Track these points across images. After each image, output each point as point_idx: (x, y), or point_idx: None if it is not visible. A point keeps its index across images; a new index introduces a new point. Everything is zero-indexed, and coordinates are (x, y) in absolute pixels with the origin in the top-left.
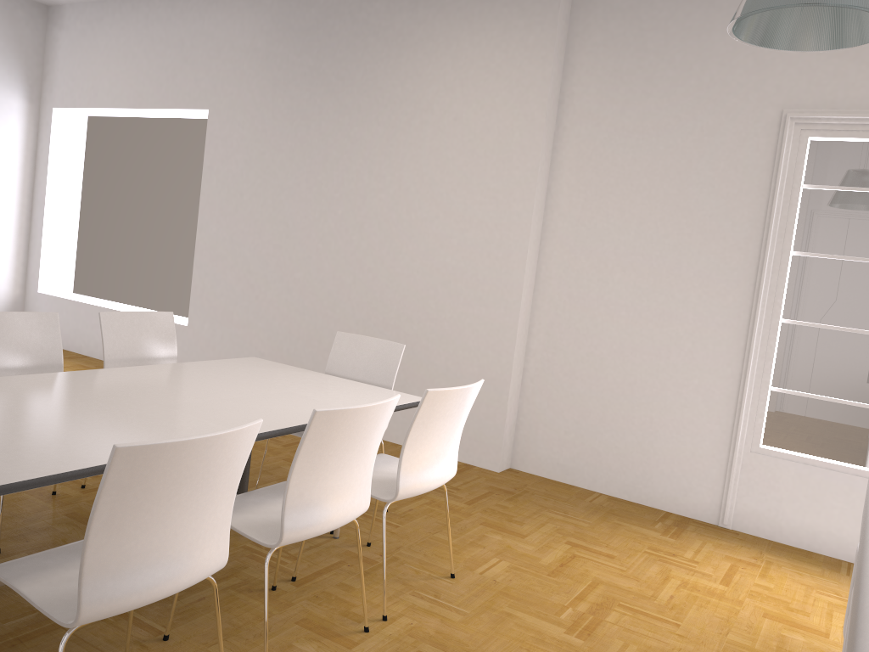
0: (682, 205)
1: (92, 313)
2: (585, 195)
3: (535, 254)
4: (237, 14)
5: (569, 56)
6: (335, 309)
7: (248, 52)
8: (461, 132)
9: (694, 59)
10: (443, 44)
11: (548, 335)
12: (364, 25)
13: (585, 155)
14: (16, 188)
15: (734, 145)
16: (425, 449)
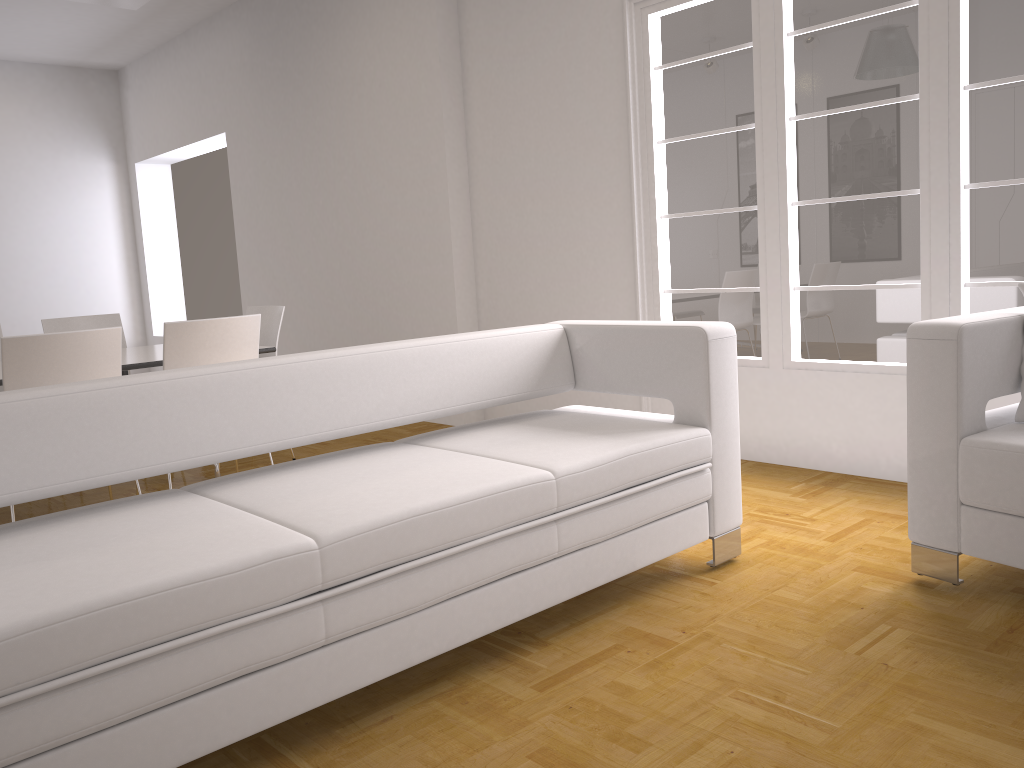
0: (564, 118)
1: None
2: (493, 132)
3: (465, 202)
4: (227, 35)
5: None
6: (333, 297)
7: (240, 69)
8: (386, 97)
9: None
10: (360, 15)
11: (490, 282)
12: (307, 16)
13: (486, 91)
14: (119, 243)
15: (593, 43)
16: None
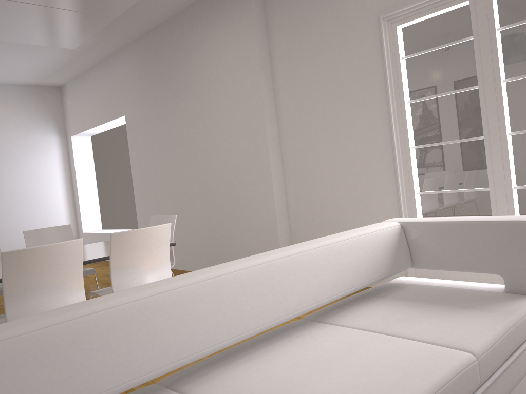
0: (341, 92)
1: (103, 237)
2: (293, 104)
3: (277, 146)
4: (125, 61)
5: (268, 26)
6: (194, 206)
7: (133, 79)
8: (224, 88)
9: (327, 3)
10: (207, 43)
11: (295, 193)
12: (174, 46)
13: (288, 80)
14: (63, 181)
15: (359, 46)
16: (130, 268)
